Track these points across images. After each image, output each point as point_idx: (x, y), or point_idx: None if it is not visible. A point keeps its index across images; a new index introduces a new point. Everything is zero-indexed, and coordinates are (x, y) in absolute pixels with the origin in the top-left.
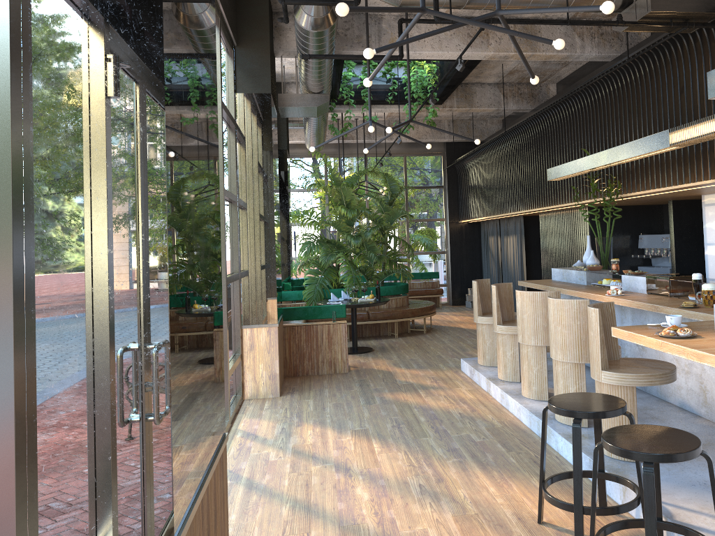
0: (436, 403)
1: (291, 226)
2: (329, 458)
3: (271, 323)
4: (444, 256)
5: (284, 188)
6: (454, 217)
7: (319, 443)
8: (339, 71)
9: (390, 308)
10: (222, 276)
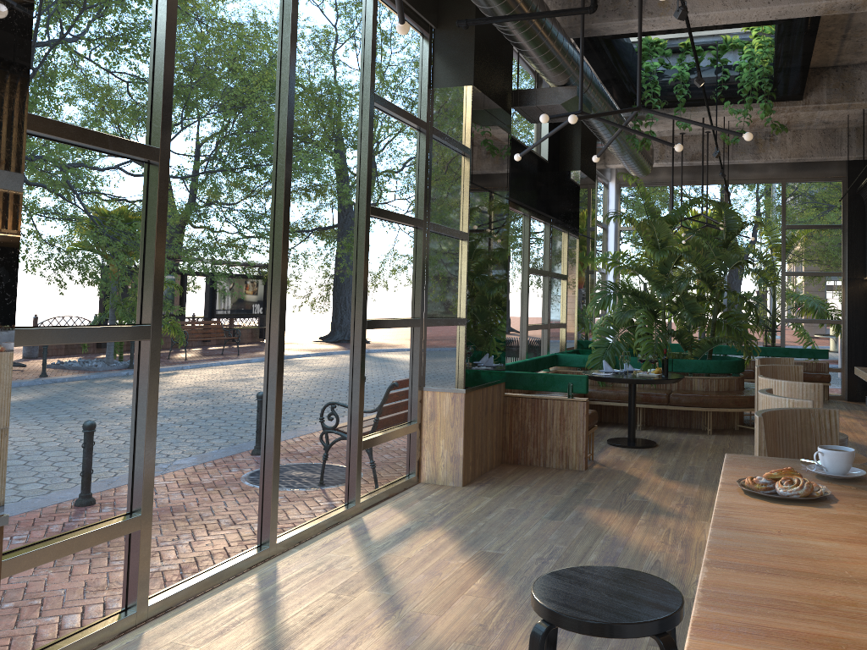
0: (642, 538)
1: (593, 271)
2: (399, 585)
3: (457, 388)
4: (839, 327)
5: (574, 220)
6: (856, 271)
7: (418, 560)
8: (616, 57)
9: (705, 392)
10: (358, 317)
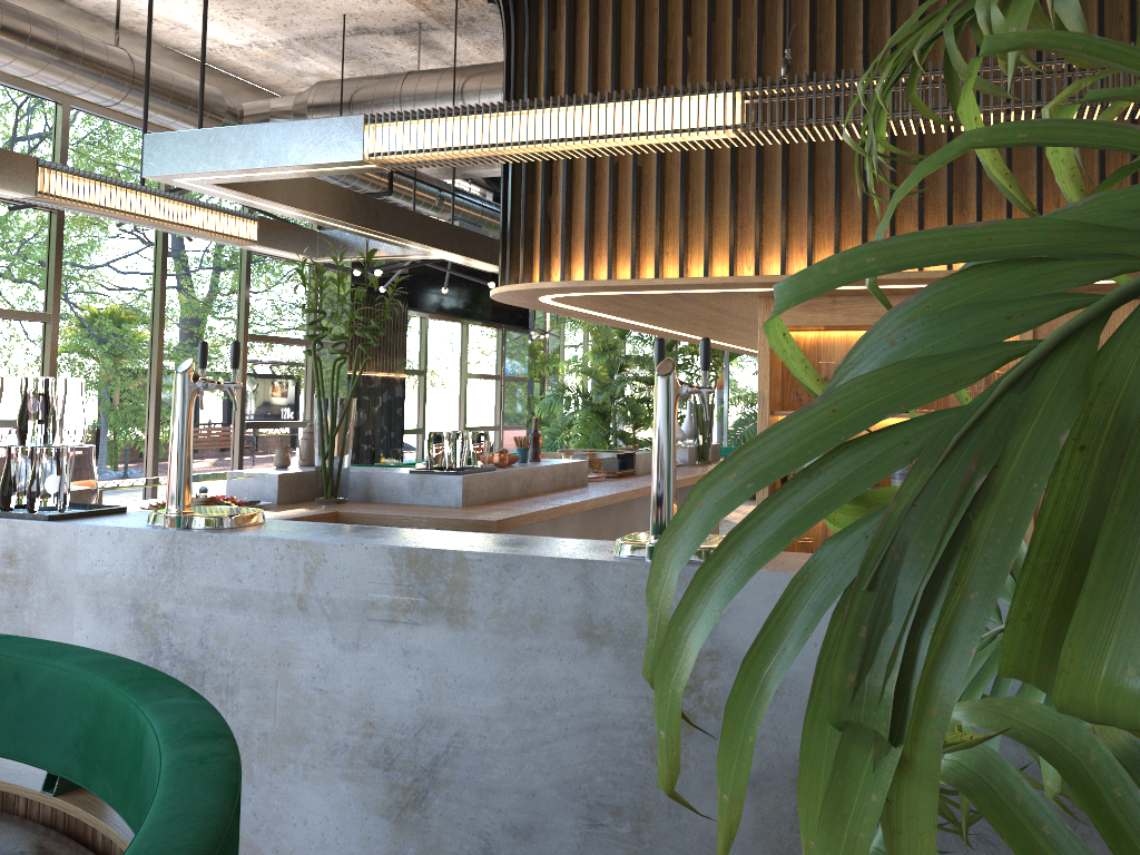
0: None
1: (557, 374)
2: None
3: None
4: None
5: (524, 326)
6: None
7: None
8: None
9: None
10: (237, 419)
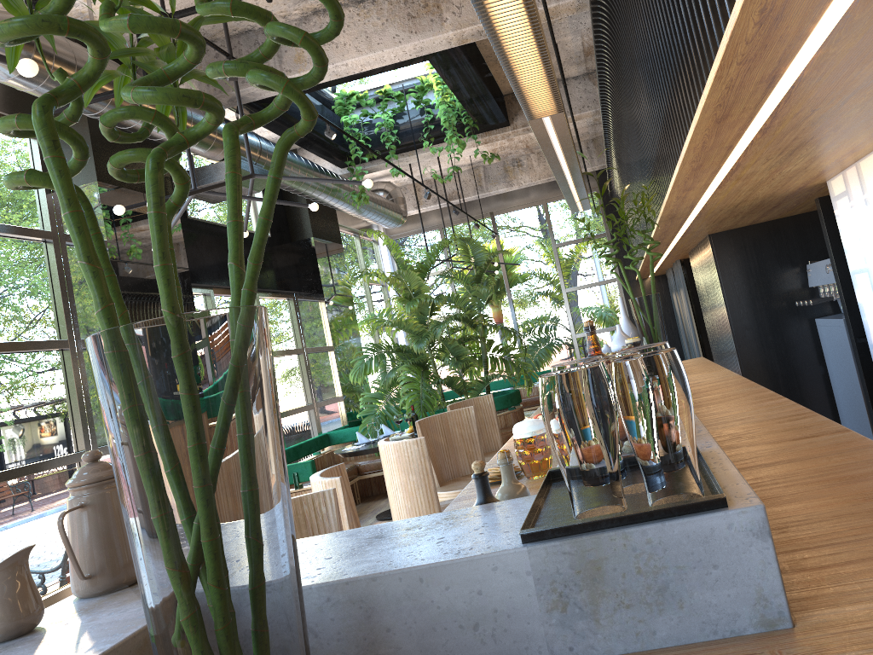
0: None
1: (359, 335)
2: None
3: None
4: None
5: (318, 289)
6: (627, 274)
7: None
8: (291, 119)
9: None
10: None
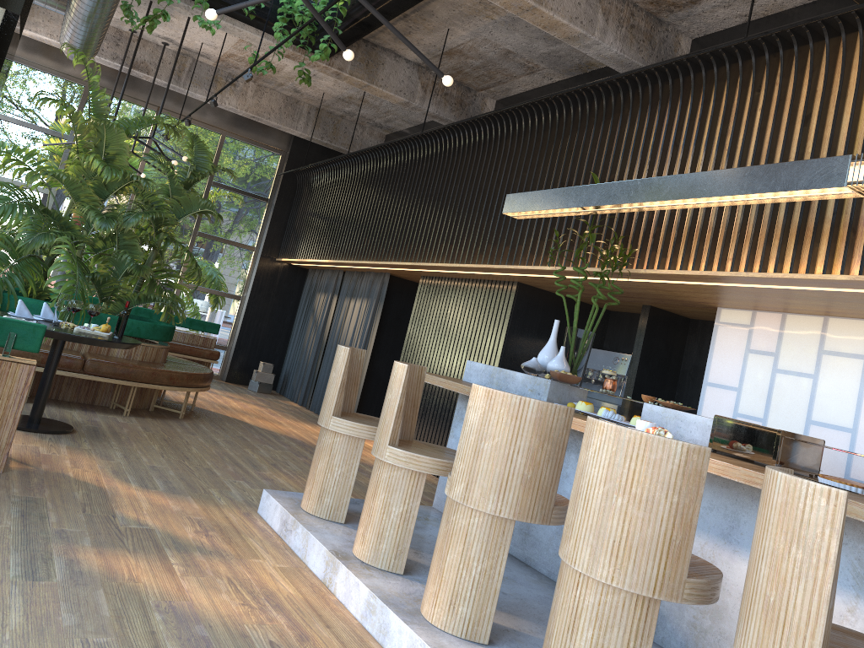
0: (211, 601)
1: None
2: None
3: None
4: (237, 304)
5: None
6: (271, 250)
7: None
8: None
9: (131, 361)
10: None
